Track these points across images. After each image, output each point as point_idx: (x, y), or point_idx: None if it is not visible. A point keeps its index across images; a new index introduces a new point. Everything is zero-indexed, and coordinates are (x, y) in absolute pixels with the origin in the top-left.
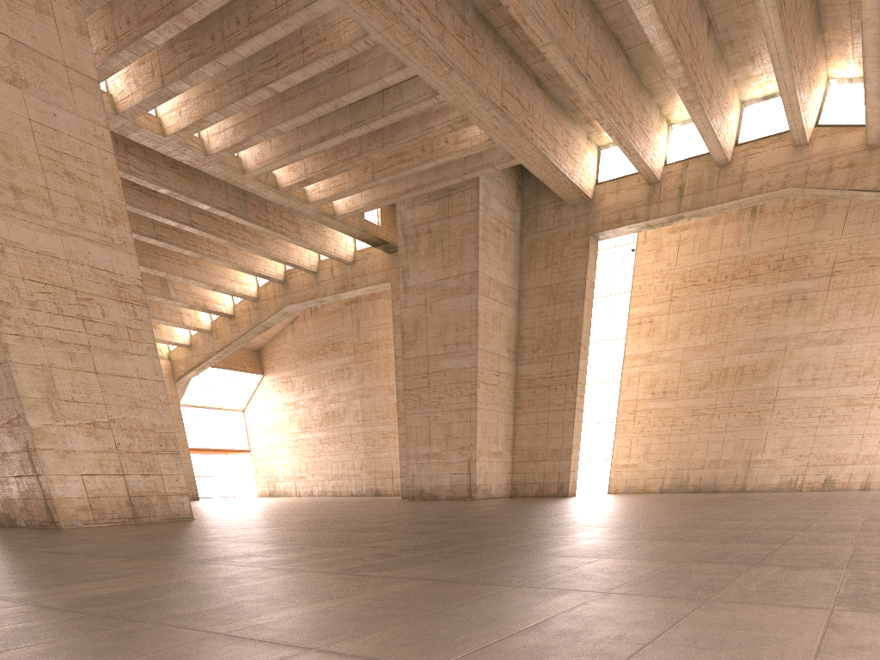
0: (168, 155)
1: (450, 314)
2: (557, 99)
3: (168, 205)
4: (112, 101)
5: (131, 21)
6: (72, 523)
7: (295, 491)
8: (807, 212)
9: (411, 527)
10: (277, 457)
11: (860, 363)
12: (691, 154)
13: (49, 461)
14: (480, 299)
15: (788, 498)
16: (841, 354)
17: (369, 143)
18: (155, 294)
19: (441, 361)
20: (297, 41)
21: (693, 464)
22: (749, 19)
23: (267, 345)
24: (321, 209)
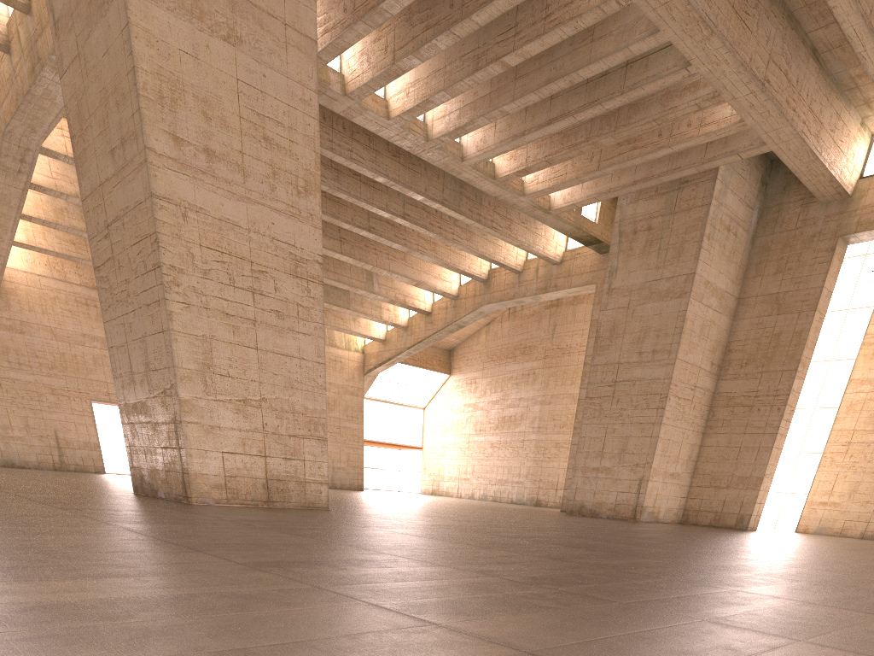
0: (389, 141)
1: (653, 319)
2: (833, 75)
3: (384, 196)
4: (342, 82)
5: None
6: (204, 500)
7: (456, 492)
8: None
9: (546, 548)
10: (446, 457)
11: None
12: None
13: (192, 435)
14: (691, 304)
15: None
16: None
17: (601, 127)
18: (358, 287)
19: (632, 369)
20: (541, 7)
21: None
22: None
23: (460, 345)
24: (536, 202)
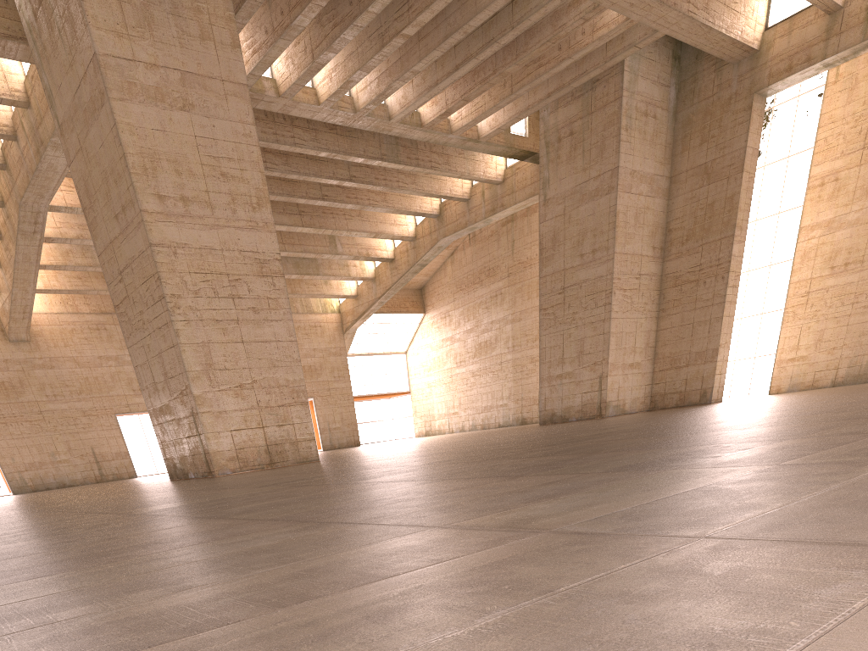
0: (324, 121)
1: (588, 220)
2: None
3: (330, 165)
4: (275, 86)
5: (283, 11)
6: (223, 472)
7: (448, 429)
8: None
9: (470, 449)
10: (433, 396)
11: None
12: None
13: (207, 422)
14: (620, 197)
15: None
16: None
17: (504, 58)
18: (323, 252)
19: (577, 273)
20: None
21: None
22: None
23: (429, 281)
24: (465, 135)
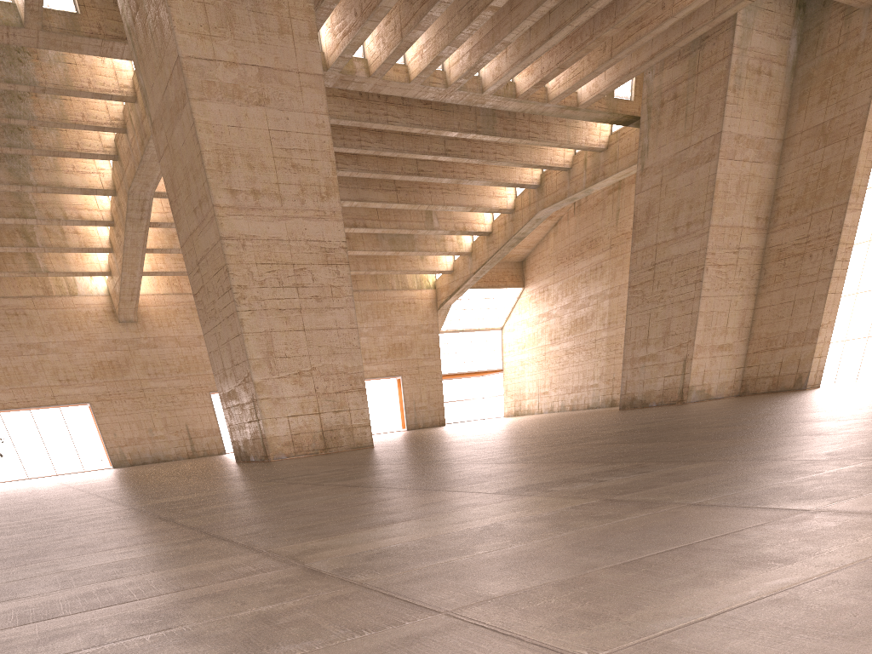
0: (415, 98)
1: (685, 190)
2: None
3: (426, 140)
4: (366, 66)
5: None
6: (278, 456)
7: (537, 409)
8: None
9: (496, 443)
10: (525, 374)
11: None
12: None
13: (265, 408)
14: (721, 165)
15: None
16: None
17: (602, 22)
18: (419, 228)
19: (669, 248)
20: None
21: None
22: None
23: (531, 254)
24: (563, 103)
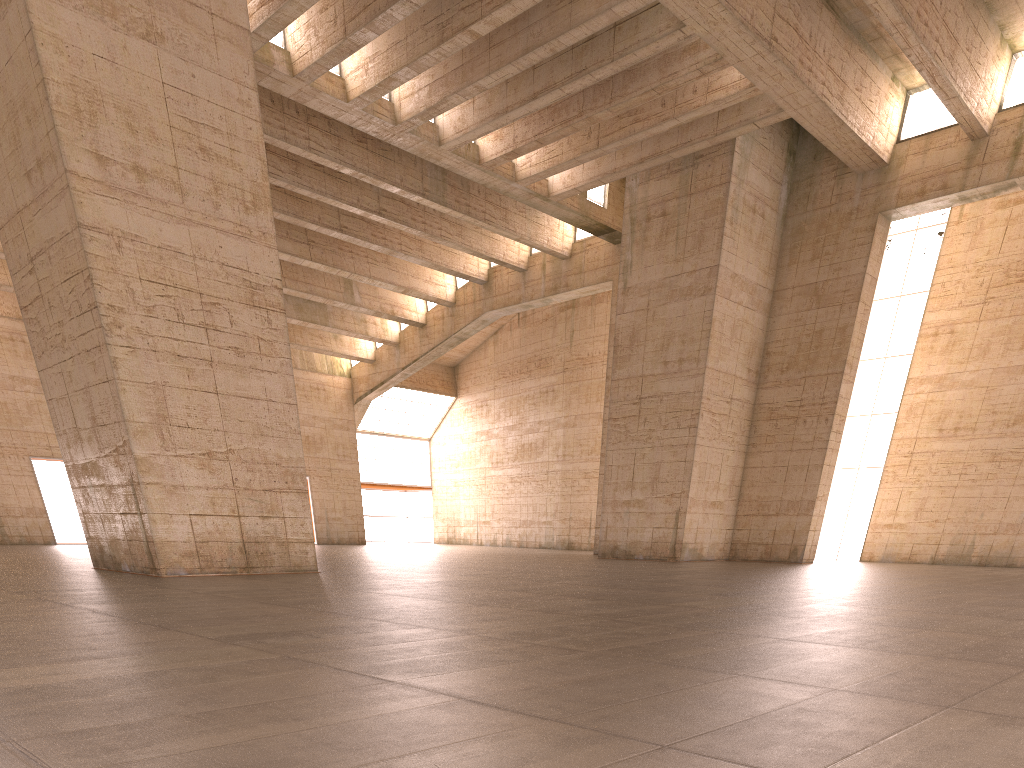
0: (352, 126)
1: (677, 321)
2: (853, 24)
3: (355, 189)
4: (288, 60)
5: None
6: (174, 571)
7: (476, 539)
8: None
9: (547, 600)
10: (460, 497)
11: None
12: None
13: (153, 498)
14: (718, 302)
15: None
16: None
17: (595, 99)
18: (336, 298)
19: (658, 383)
20: None
21: (983, 527)
22: None
23: (465, 360)
24: (532, 188)
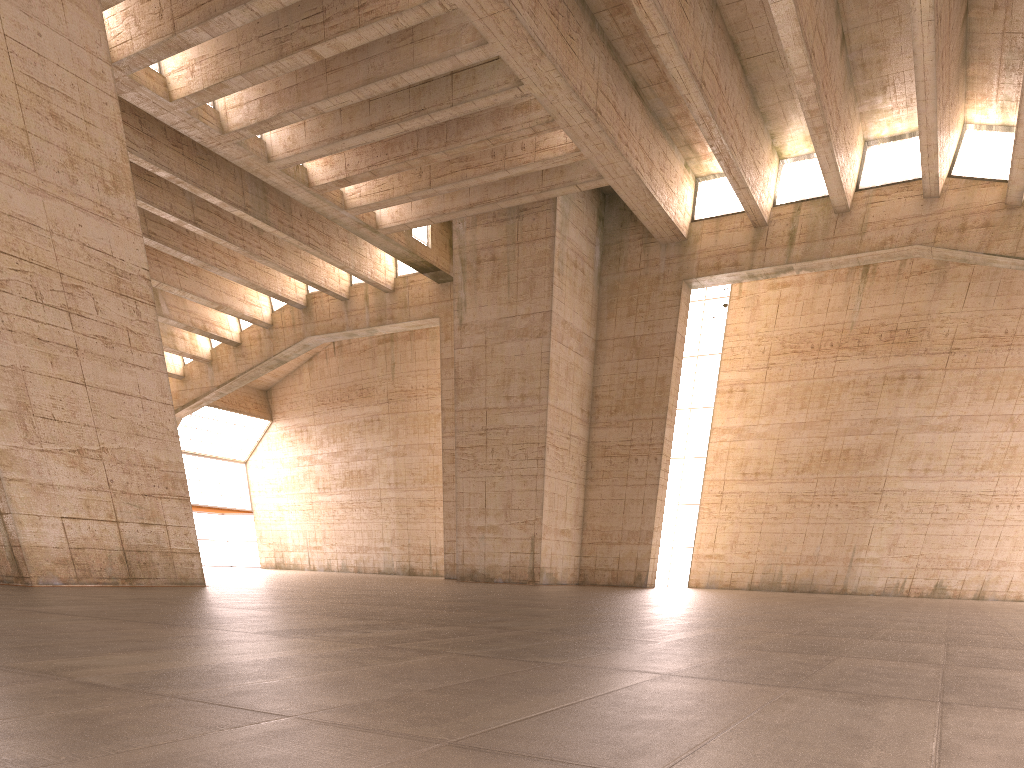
0: (173, 127)
1: (516, 360)
2: (655, 112)
3: (167, 195)
4: None
5: None
6: (47, 581)
7: (308, 564)
8: (925, 278)
9: (507, 608)
10: (286, 522)
11: (978, 455)
12: (804, 196)
13: (18, 496)
14: (553, 345)
15: (911, 603)
16: (958, 443)
17: (429, 140)
18: None
19: (502, 416)
20: None
21: (788, 559)
22: (888, 39)
23: (278, 384)
24: (361, 218)
